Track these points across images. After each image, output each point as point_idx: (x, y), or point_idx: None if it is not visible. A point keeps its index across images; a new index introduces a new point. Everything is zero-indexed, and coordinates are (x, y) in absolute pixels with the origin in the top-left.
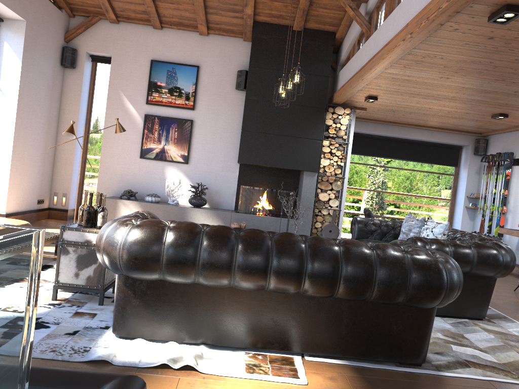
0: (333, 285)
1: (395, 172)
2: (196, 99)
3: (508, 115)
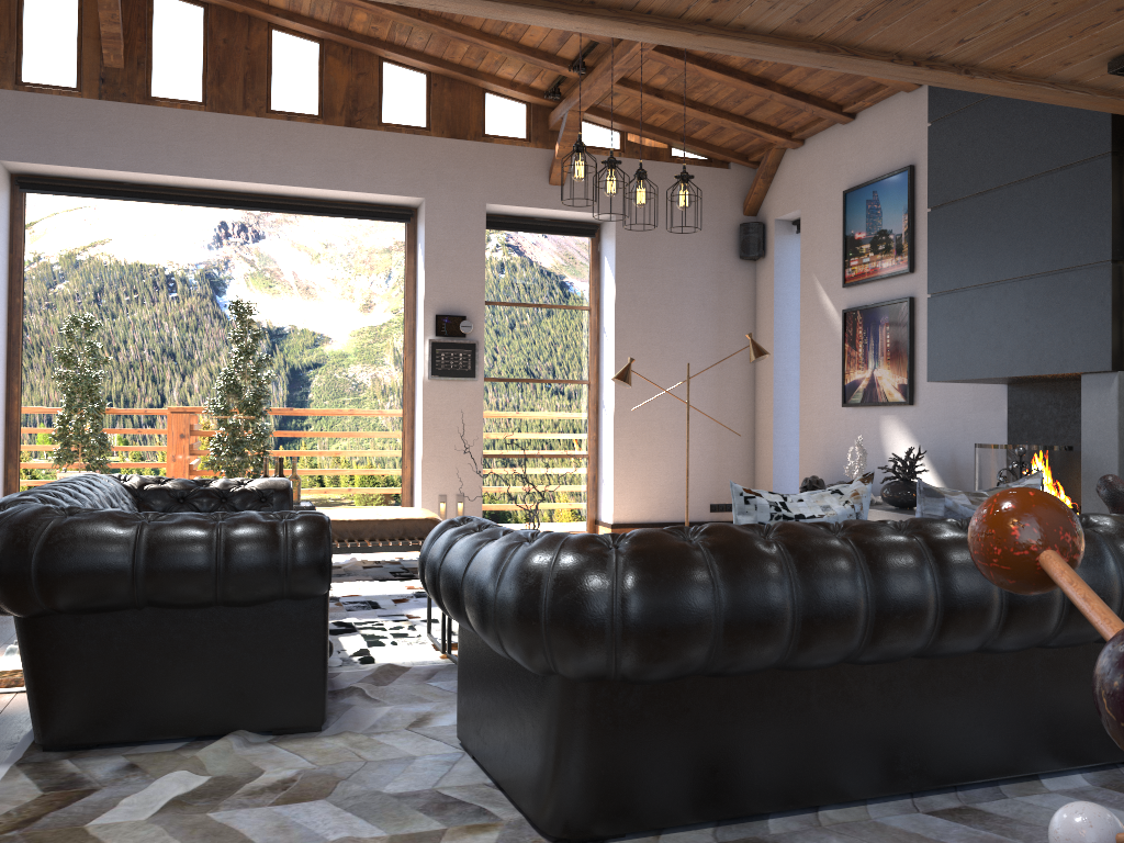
0: None
1: None
2: (916, 243)
3: None
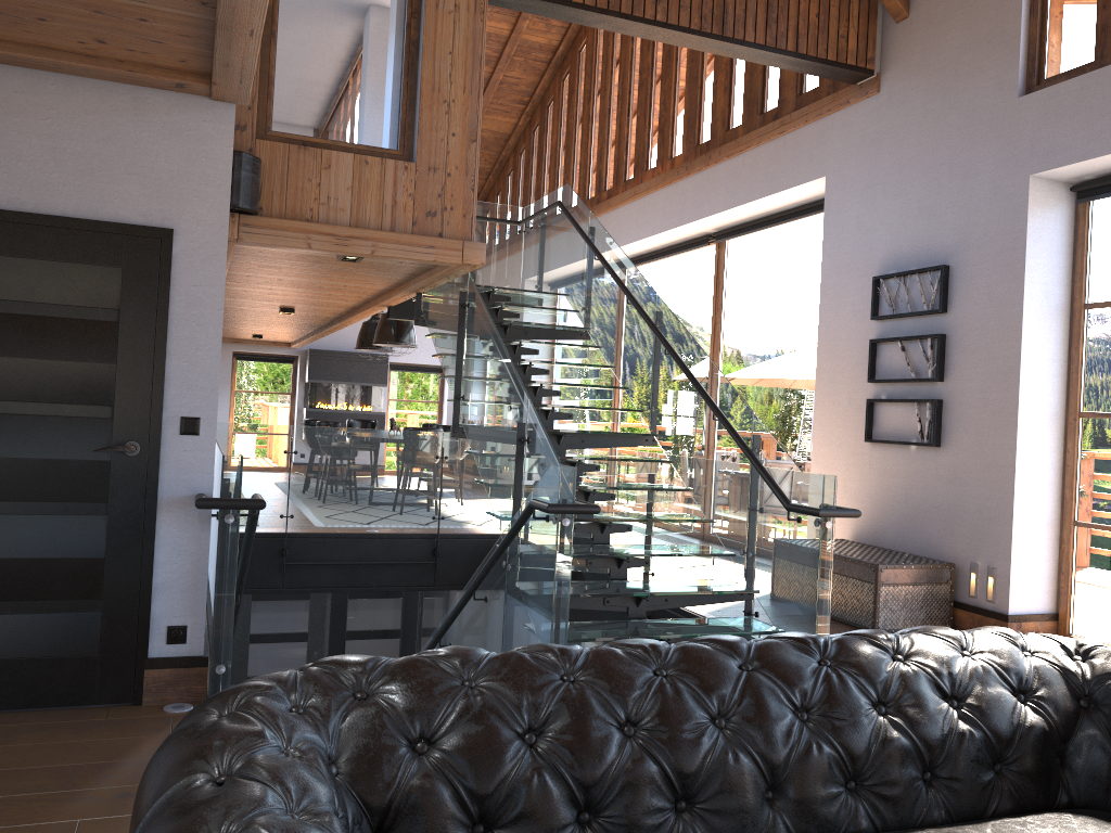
0: None
1: None
2: None
3: None
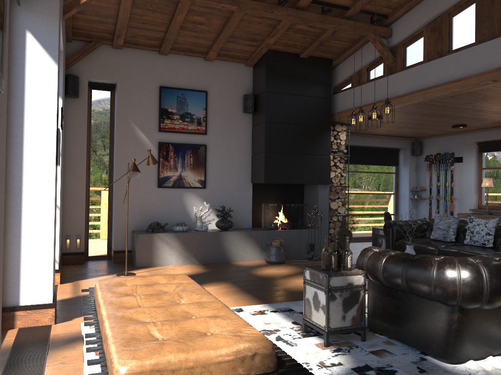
0: None
1: (353, 175)
2: (207, 123)
3: (466, 125)
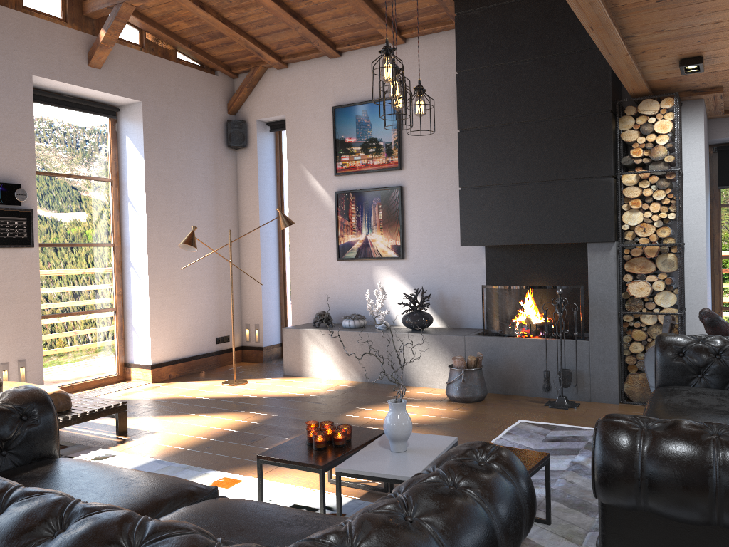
0: None
1: None
2: (403, 150)
3: None
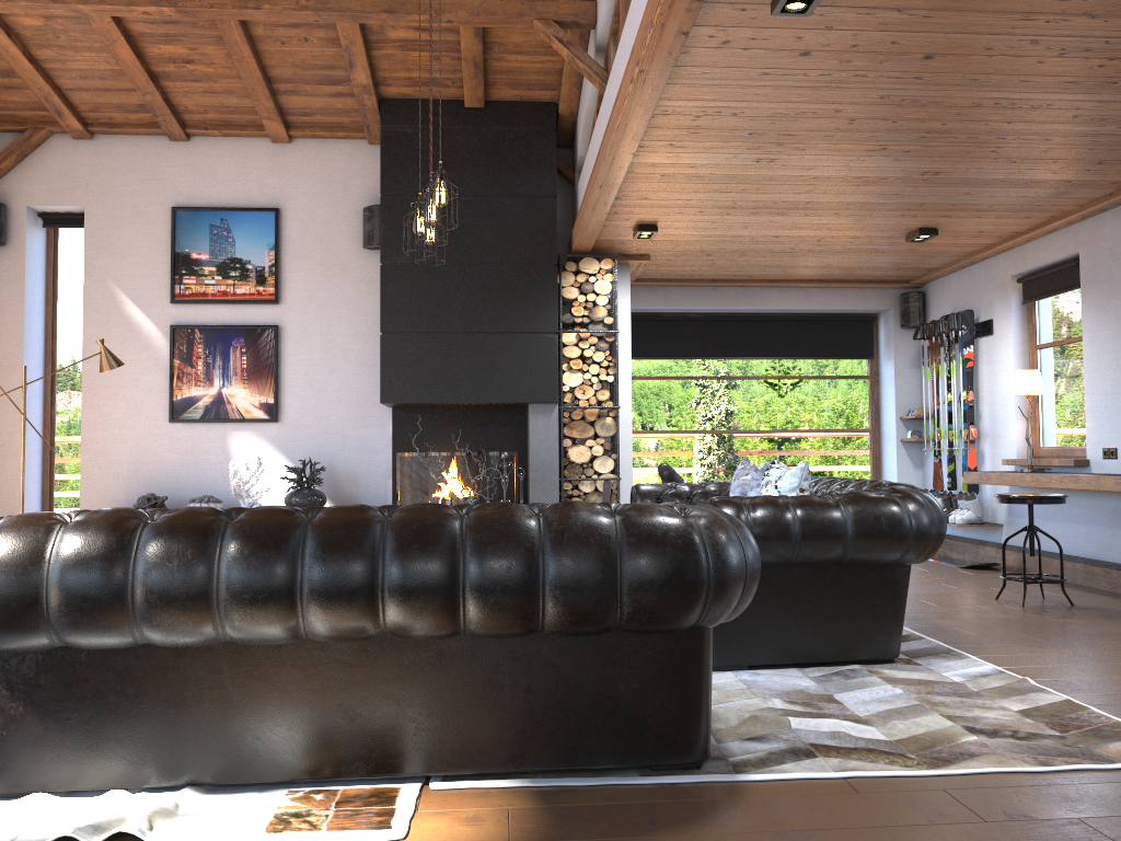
0: (451, 606)
1: (745, 387)
2: (282, 278)
3: (937, 230)
